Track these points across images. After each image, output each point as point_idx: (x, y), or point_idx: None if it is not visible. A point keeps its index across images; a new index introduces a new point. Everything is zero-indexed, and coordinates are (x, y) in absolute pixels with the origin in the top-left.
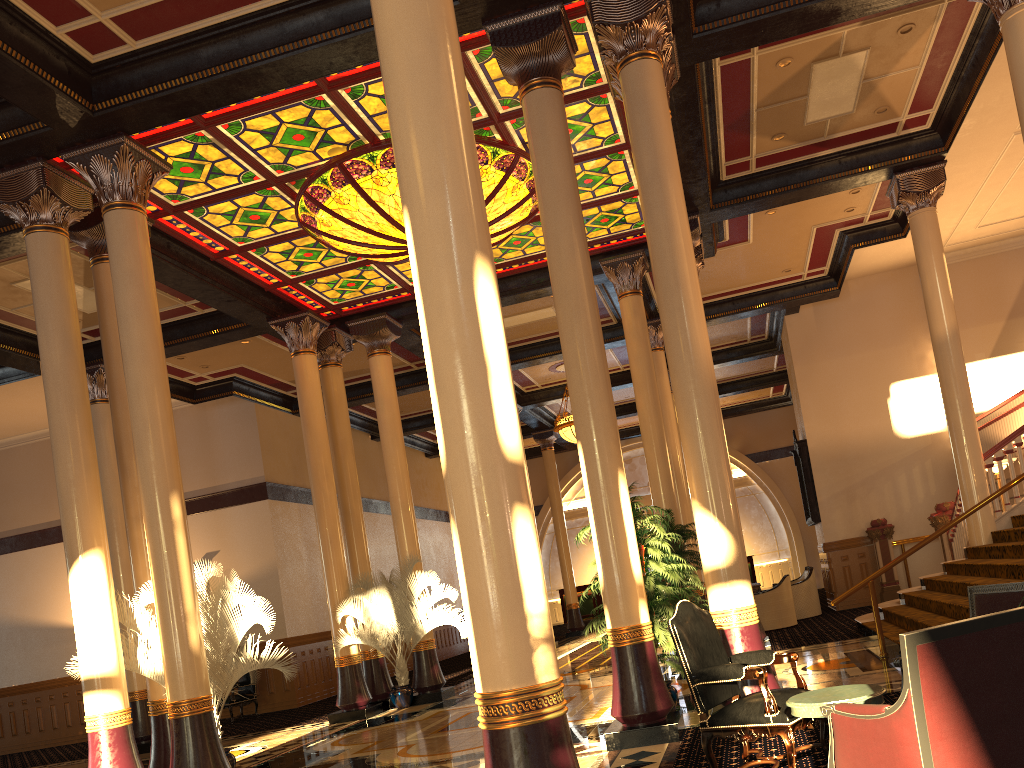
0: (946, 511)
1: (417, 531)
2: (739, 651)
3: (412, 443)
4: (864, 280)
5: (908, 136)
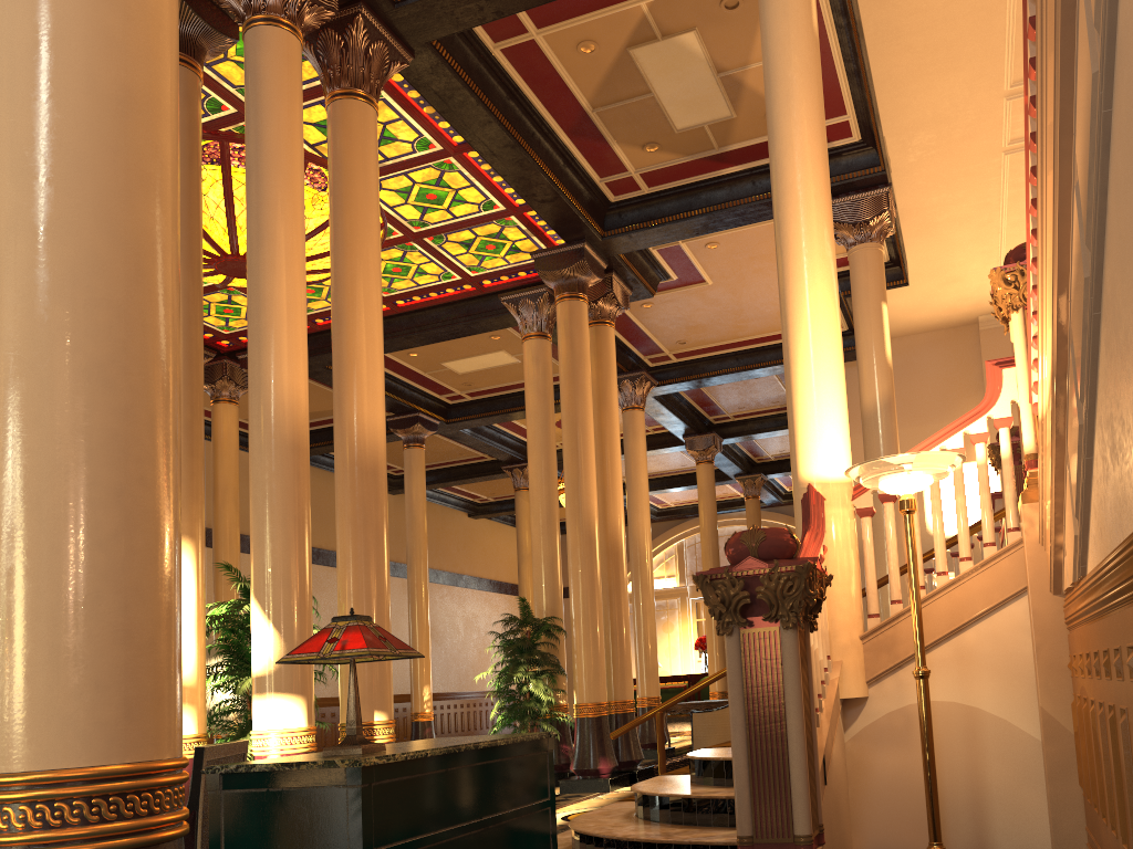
0: None
1: None
2: None
3: (442, 500)
4: (909, 340)
5: (835, 151)
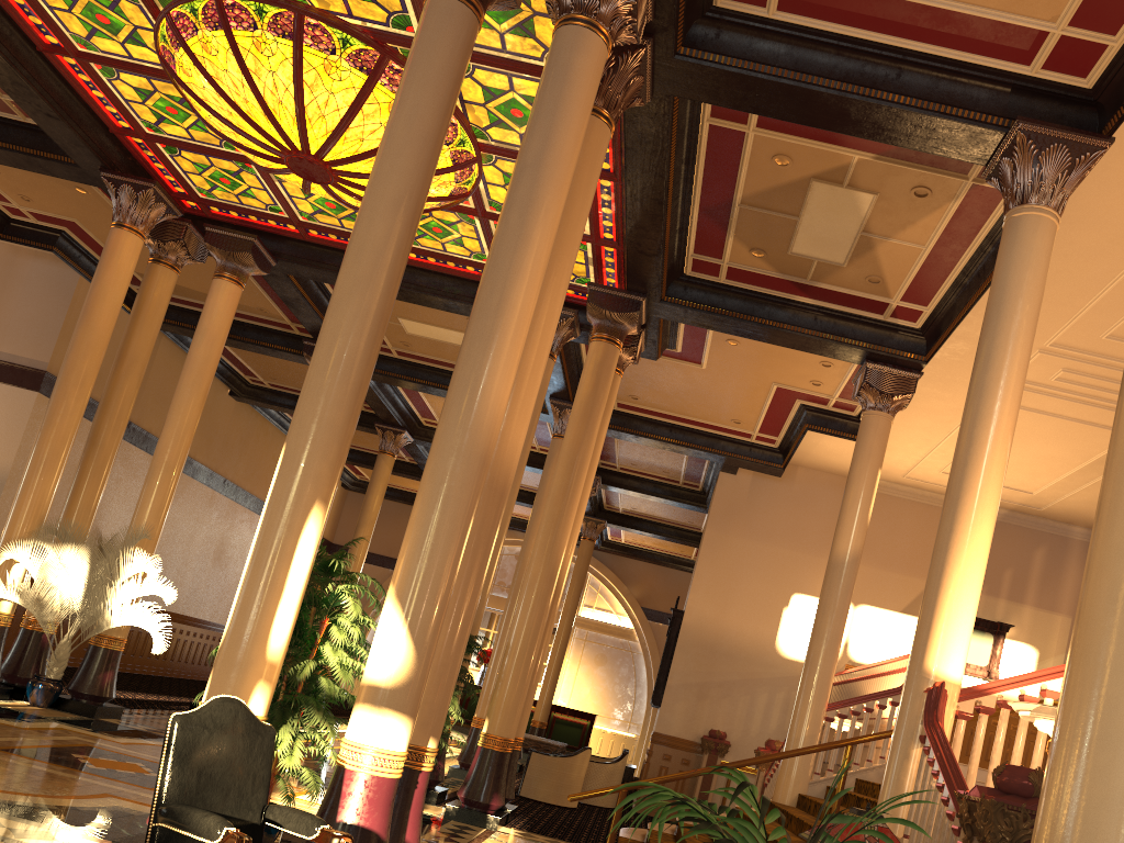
0: (774, 751)
1: (171, 503)
2: (349, 805)
3: (281, 423)
4: (815, 474)
5: (894, 326)
